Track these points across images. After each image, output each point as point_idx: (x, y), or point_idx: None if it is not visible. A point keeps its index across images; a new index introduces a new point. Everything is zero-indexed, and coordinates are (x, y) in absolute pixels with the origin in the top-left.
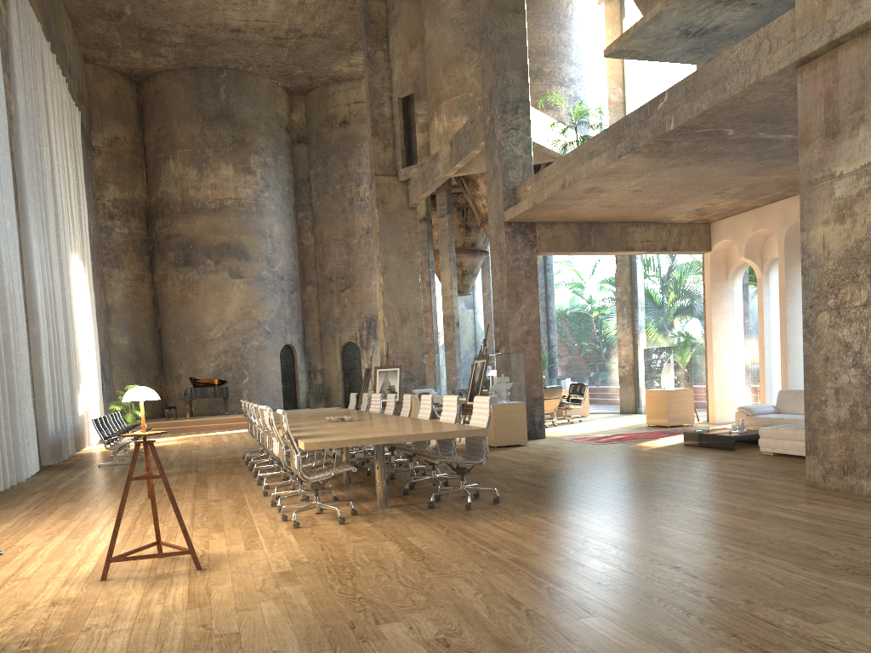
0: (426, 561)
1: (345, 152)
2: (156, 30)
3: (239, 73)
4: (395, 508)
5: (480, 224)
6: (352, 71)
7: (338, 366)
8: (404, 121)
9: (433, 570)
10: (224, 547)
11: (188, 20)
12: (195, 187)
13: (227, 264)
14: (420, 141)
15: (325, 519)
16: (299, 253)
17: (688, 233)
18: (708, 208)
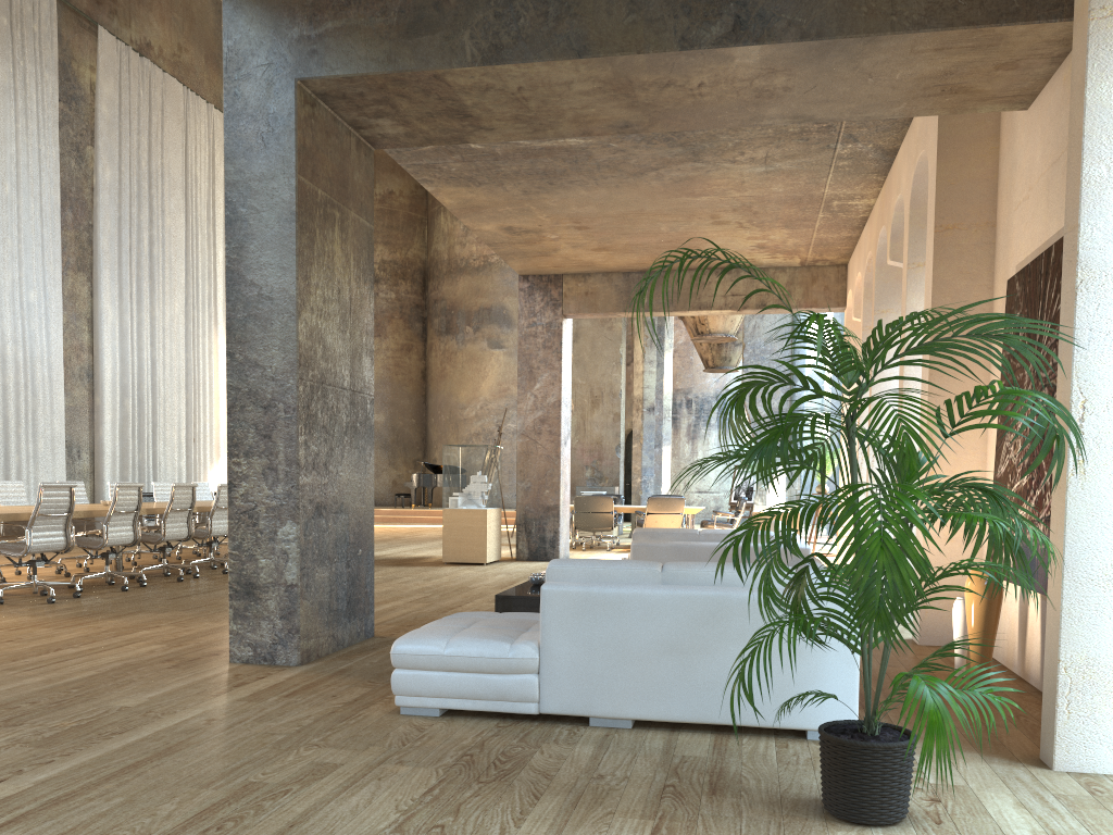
0: None
1: None
2: None
3: None
4: None
5: None
6: None
7: None
8: None
9: None
10: None
11: None
12: (460, 243)
13: (486, 331)
14: None
15: None
16: None
17: (806, 281)
18: (773, 244)
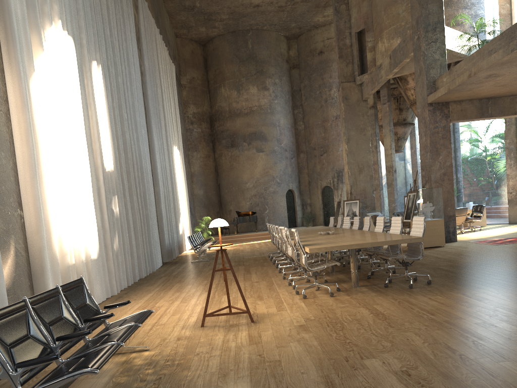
0: (387, 321)
1: (322, 70)
2: (212, 13)
3: (258, 31)
4: (363, 287)
5: (409, 106)
6: (325, 20)
7: (319, 200)
8: (358, 46)
9: (393, 326)
10: (265, 309)
11: (230, 4)
12: (235, 101)
13: (254, 144)
14: (369, 58)
15: (321, 294)
16: (295, 134)
17: None
18: None
